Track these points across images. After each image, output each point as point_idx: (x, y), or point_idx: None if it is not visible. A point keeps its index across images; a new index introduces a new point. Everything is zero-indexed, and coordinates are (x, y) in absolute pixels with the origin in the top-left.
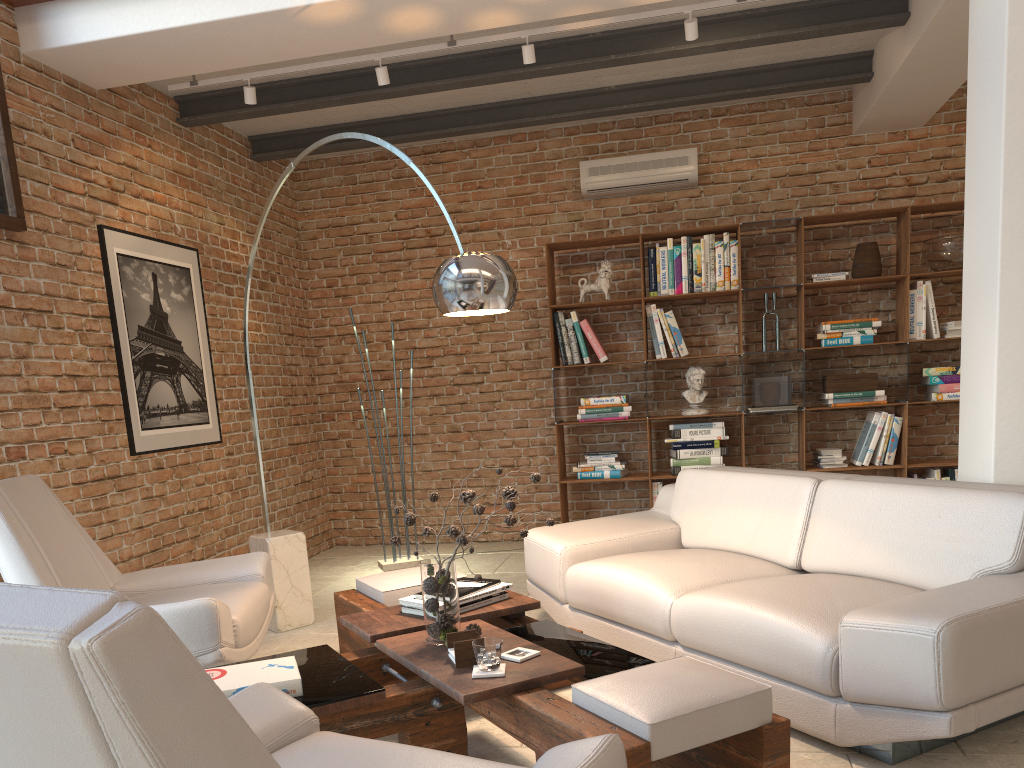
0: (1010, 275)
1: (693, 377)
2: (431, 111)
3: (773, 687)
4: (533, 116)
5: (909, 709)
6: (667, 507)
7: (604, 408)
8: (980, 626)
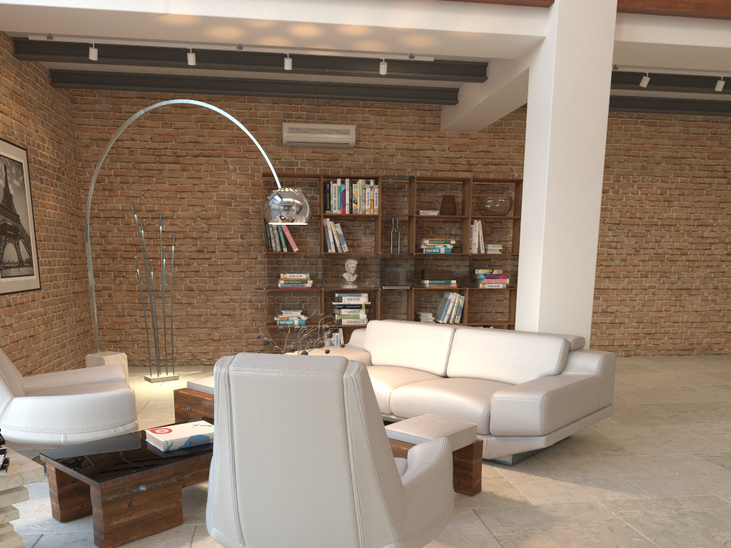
0: (548, 229)
1: (350, 265)
2: (191, 75)
3: None
4: (260, 91)
5: (525, 436)
6: (359, 342)
7: (296, 281)
8: (557, 396)
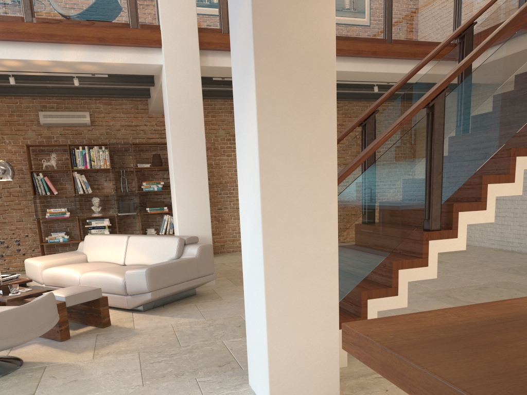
0: (176, 175)
1: (95, 201)
2: None
3: (111, 296)
4: (15, 93)
5: (143, 293)
6: (82, 249)
7: (58, 213)
8: (157, 269)
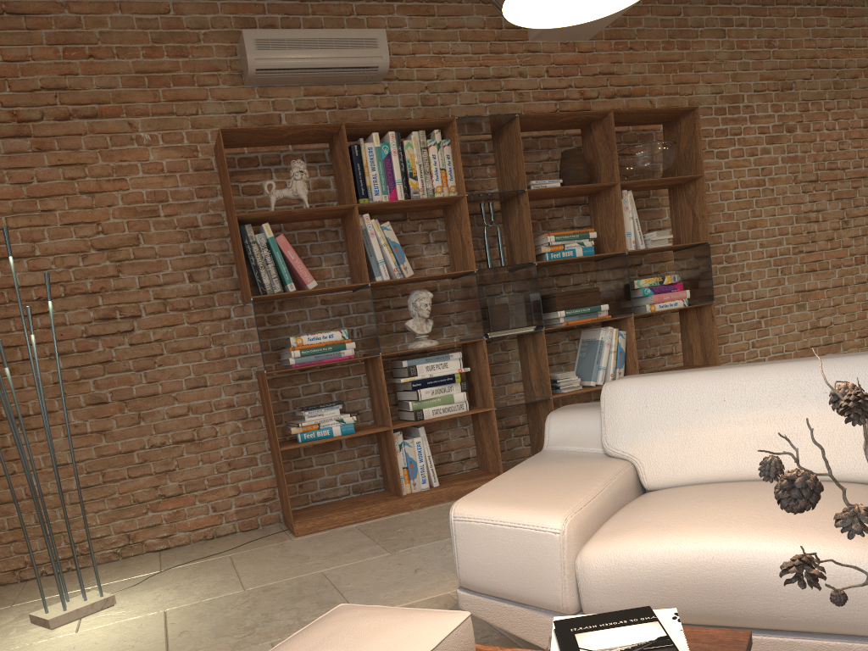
0: None
1: (420, 302)
2: None
3: None
4: None
5: None
6: (577, 441)
7: (323, 347)
8: None
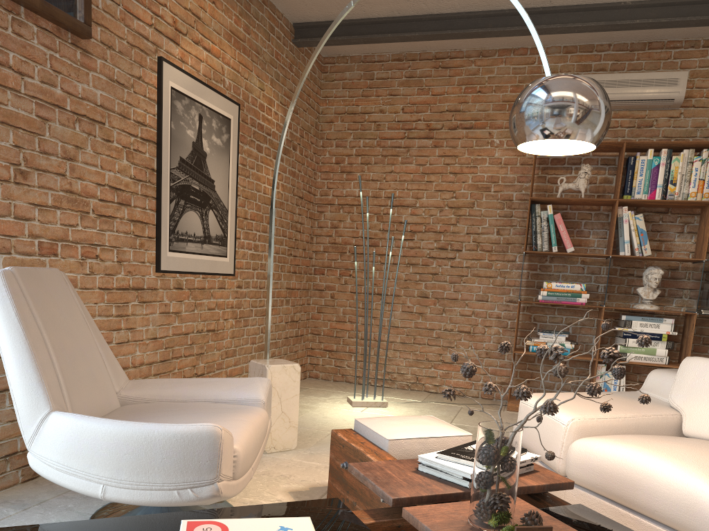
0: None
1: (651, 276)
2: (456, 12)
3: None
4: (548, 24)
5: None
6: (659, 391)
7: (564, 293)
8: None
